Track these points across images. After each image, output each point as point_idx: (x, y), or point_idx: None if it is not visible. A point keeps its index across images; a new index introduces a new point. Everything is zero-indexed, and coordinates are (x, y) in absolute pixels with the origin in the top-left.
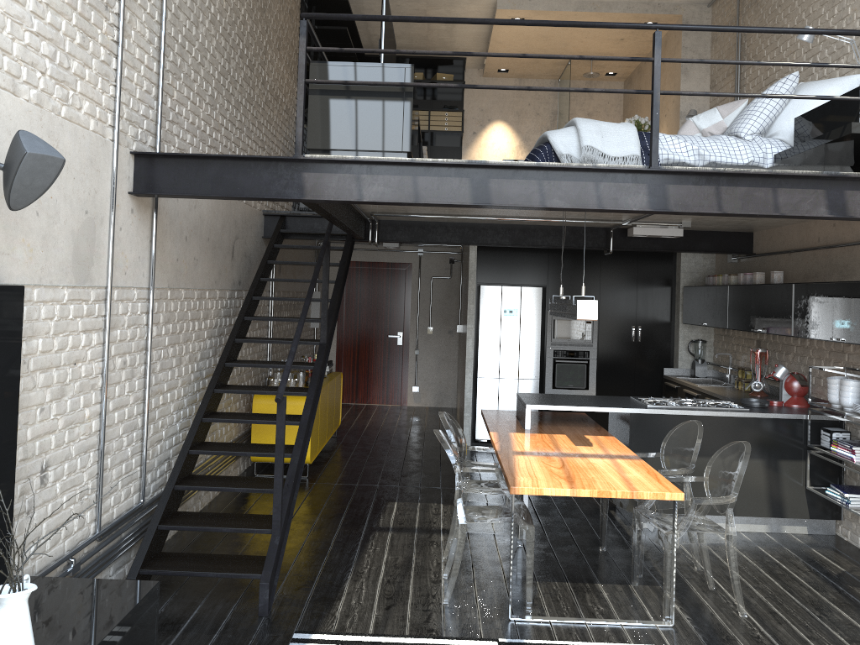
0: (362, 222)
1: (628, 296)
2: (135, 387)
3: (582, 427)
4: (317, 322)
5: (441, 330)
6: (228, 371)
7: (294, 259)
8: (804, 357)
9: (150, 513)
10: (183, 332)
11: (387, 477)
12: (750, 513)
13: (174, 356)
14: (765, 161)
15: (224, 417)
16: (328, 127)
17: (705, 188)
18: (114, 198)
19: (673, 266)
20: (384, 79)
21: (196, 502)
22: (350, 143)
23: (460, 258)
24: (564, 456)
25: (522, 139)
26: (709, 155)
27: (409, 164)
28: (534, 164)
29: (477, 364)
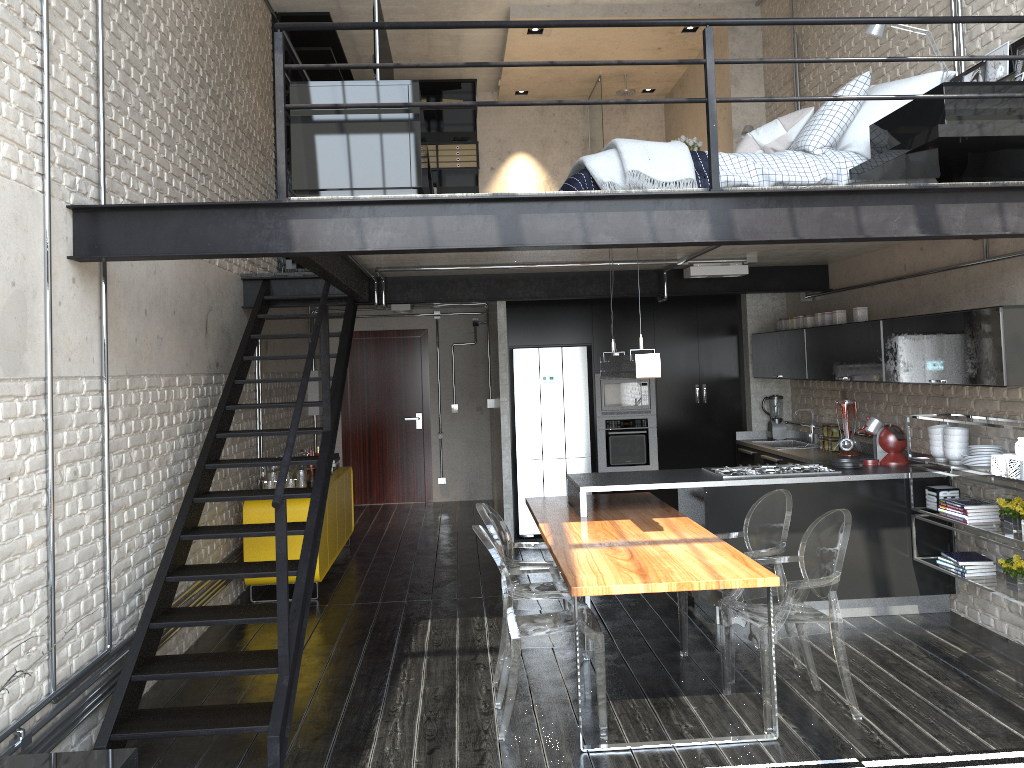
0: (365, 280)
1: (688, 350)
2: (91, 503)
3: (648, 508)
4: (318, 405)
5: (468, 407)
6: (209, 475)
7: (283, 332)
8: (899, 406)
9: (120, 661)
10: (149, 429)
11: (416, 590)
12: (852, 595)
13: (139, 461)
14: (839, 178)
15: (208, 532)
16: (318, 162)
17: (777, 211)
18: (49, 265)
19: (738, 311)
20: (383, 100)
21: (179, 642)
22: (346, 180)
23: (485, 319)
24: (632, 545)
25: (550, 173)
26: (775, 175)
27: (421, 202)
28: (573, 193)
29: (515, 444)
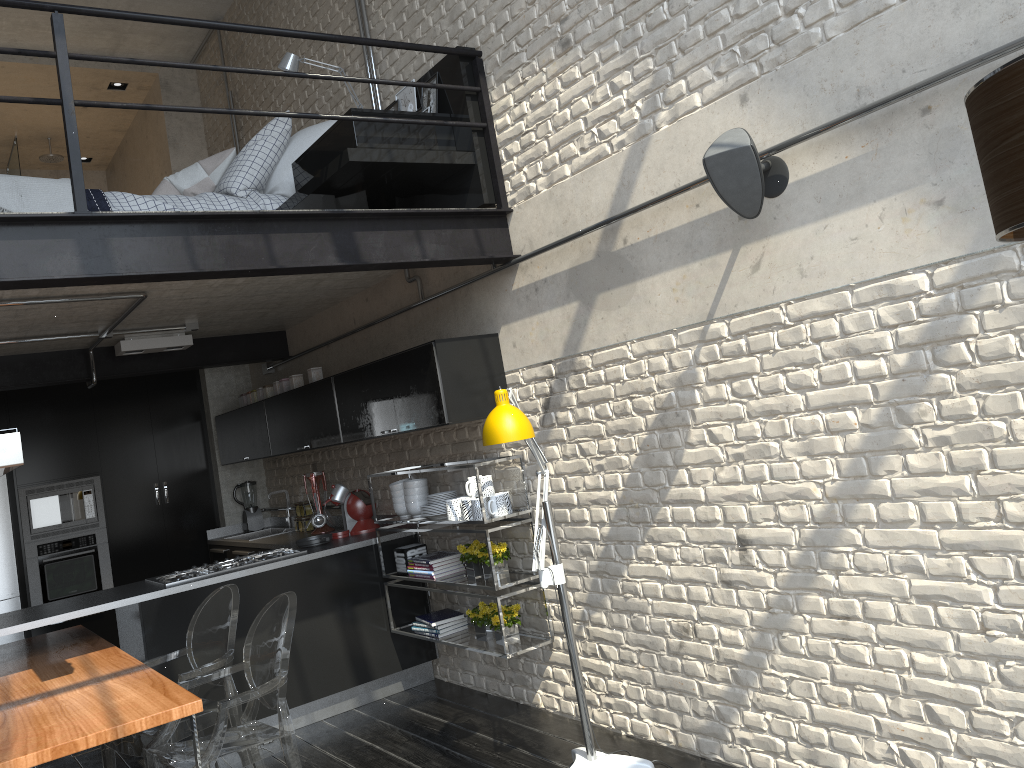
0: None
1: (142, 444)
2: None
3: (68, 647)
4: None
5: None
6: None
7: None
8: (366, 468)
9: None
10: None
11: None
12: (331, 690)
13: None
14: None
15: None
16: None
17: (169, 240)
18: None
19: (199, 393)
20: None
21: None
22: None
23: None
24: (14, 706)
25: None
26: None
27: None
28: None
29: None
